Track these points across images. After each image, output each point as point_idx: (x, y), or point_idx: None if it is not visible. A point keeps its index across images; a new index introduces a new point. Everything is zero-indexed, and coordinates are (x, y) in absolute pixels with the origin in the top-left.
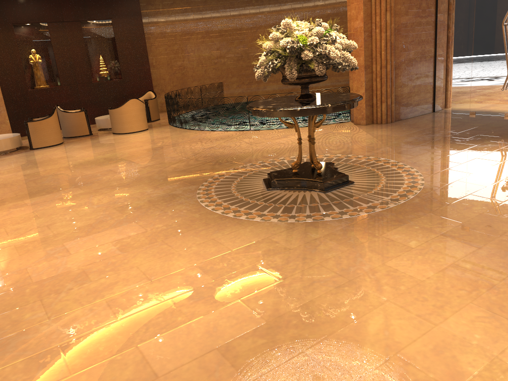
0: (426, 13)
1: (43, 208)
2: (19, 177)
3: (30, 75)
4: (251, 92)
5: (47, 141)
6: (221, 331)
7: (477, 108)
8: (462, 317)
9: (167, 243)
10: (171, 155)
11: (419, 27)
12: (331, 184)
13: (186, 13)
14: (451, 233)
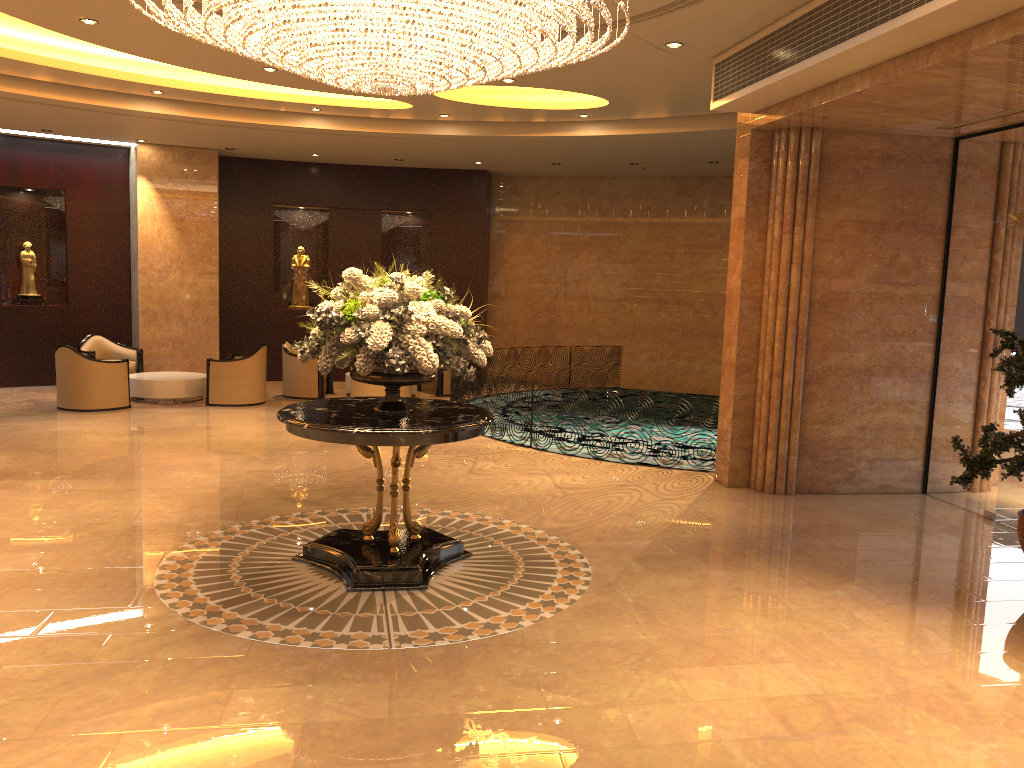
0: (911, 276)
1: (20, 498)
2: (102, 444)
3: (282, 286)
4: (675, 375)
5: (232, 396)
6: None
7: (998, 507)
8: None
9: (4, 596)
10: (329, 461)
11: (889, 303)
12: (372, 578)
13: (577, 213)
14: (325, 727)
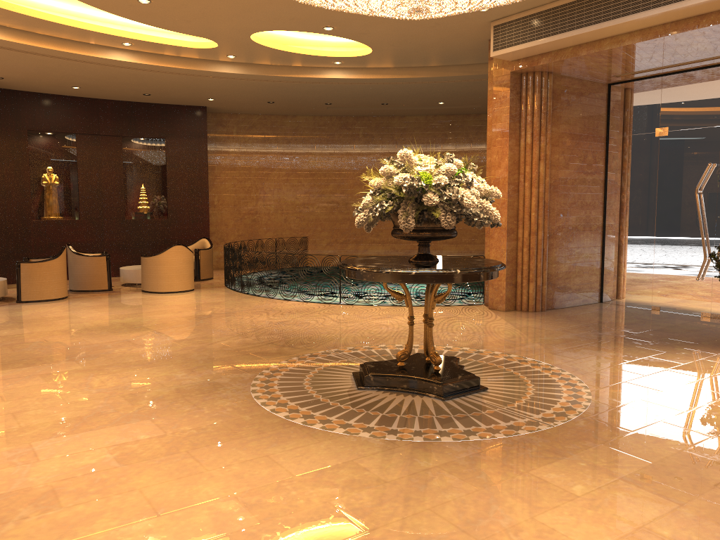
0: (592, 168)
1: (14, 386)
2: None
3: (38, 200)
4: (346, 254)
5: (44, 293)
6: None
7: (662, 302)
8: None
9: (195, 456)
10: (222, 328)
11: (583, 185)
12: (453, 388)
13: (269, 141)
14: (636, 477)
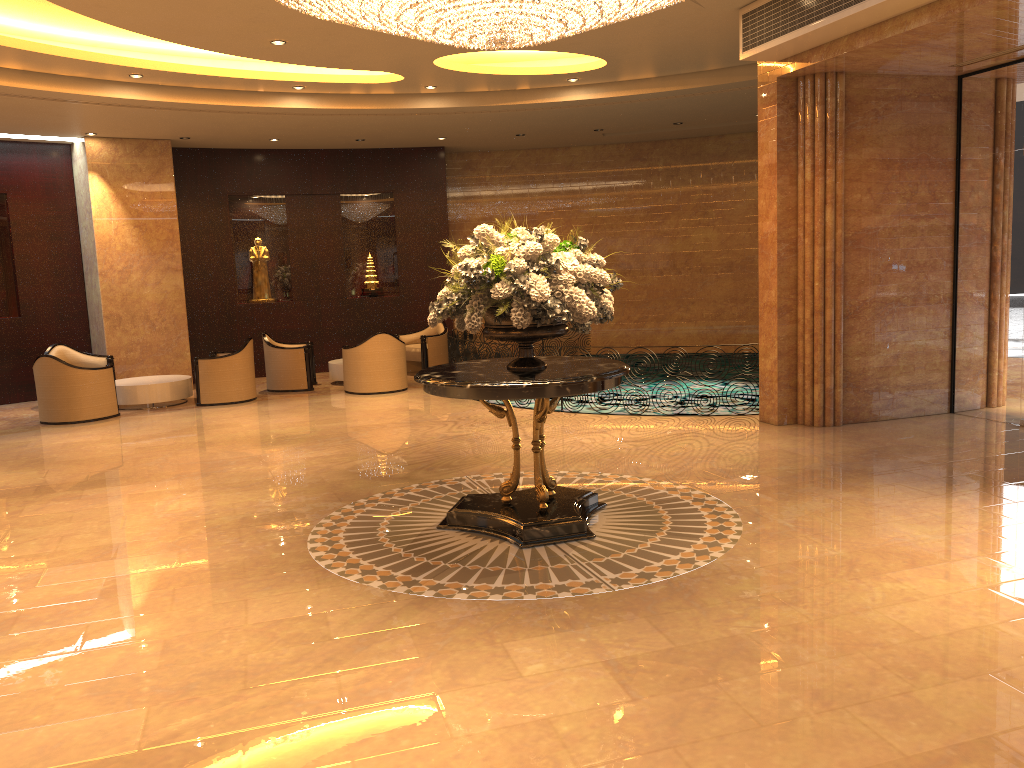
0: (929, 209)
1: (93, 506)
2: (126, 450)
3: (243, 280)
4: (644, 336)
5: (225, 394)
6: (60, 750)
7: None
8: None
9: (176, 594)
10: (379, 442)
11: (912, 236)
12: (540, 533)
13: (533, 185)
14: (625, 662)
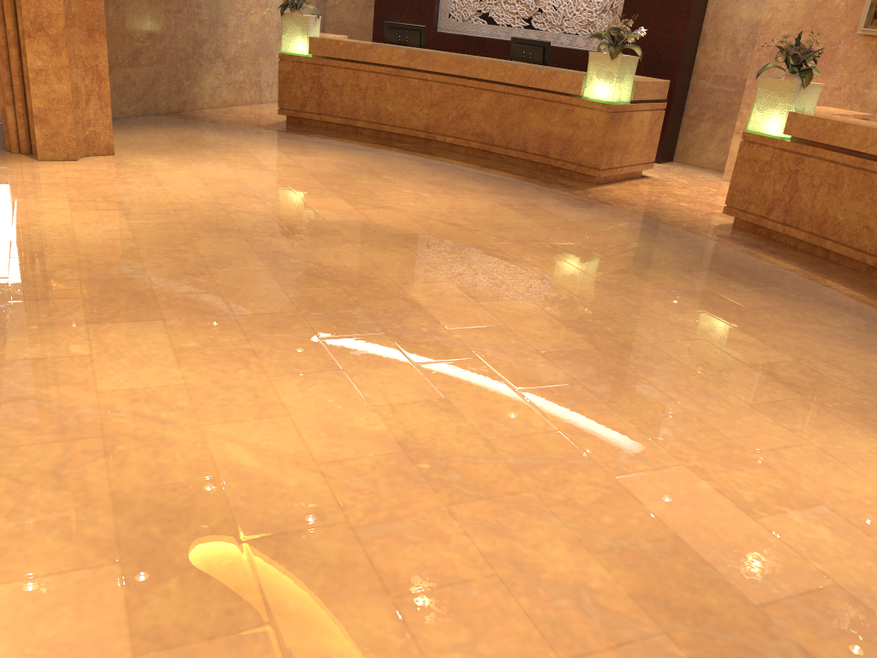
0: None
1: None
2: None
3: None
4: None
5: None
6: (81, 638)
7: None
8: (290, 393)
9: None
10: None
11: None
12: None
13: None
14: (97, 316)
